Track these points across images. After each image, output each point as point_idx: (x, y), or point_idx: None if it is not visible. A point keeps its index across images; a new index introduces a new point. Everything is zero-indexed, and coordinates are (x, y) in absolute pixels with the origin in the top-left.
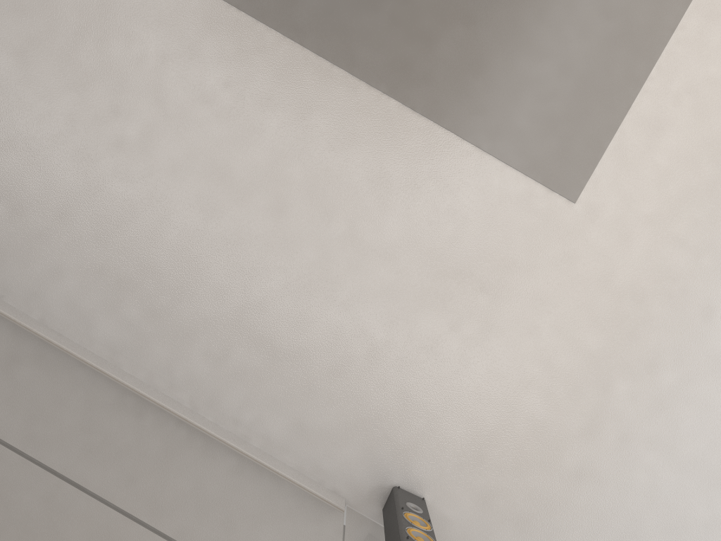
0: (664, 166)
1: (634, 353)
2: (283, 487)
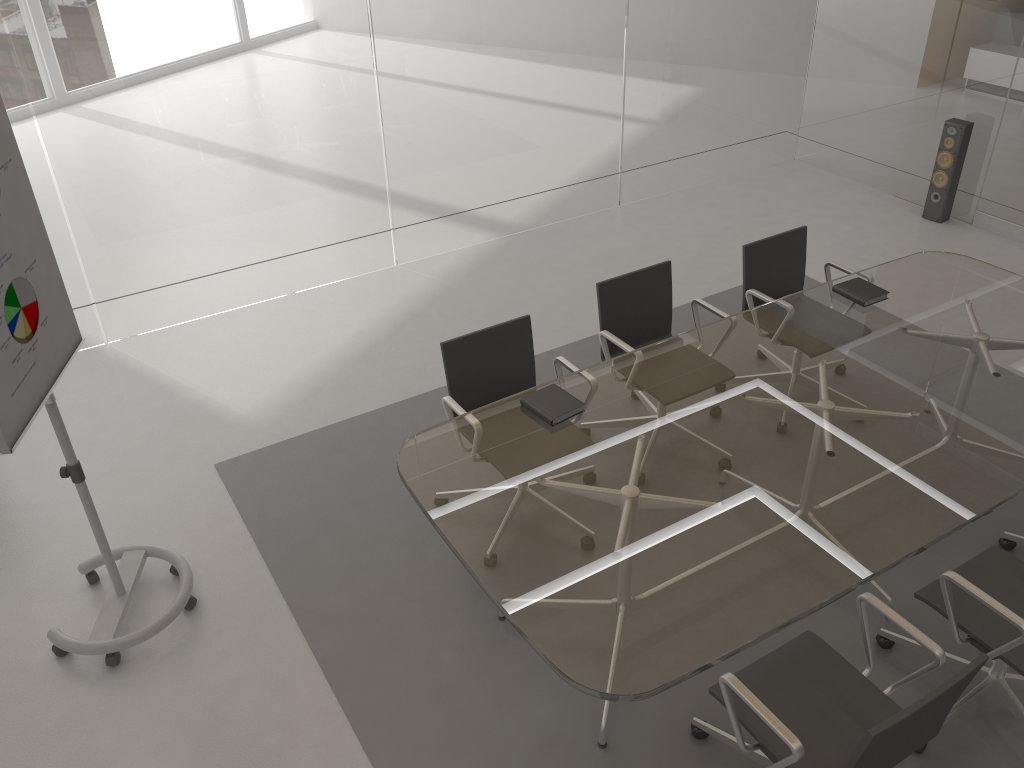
0: (727, 267)
1: (777, 227)
2: (1015, 207)
